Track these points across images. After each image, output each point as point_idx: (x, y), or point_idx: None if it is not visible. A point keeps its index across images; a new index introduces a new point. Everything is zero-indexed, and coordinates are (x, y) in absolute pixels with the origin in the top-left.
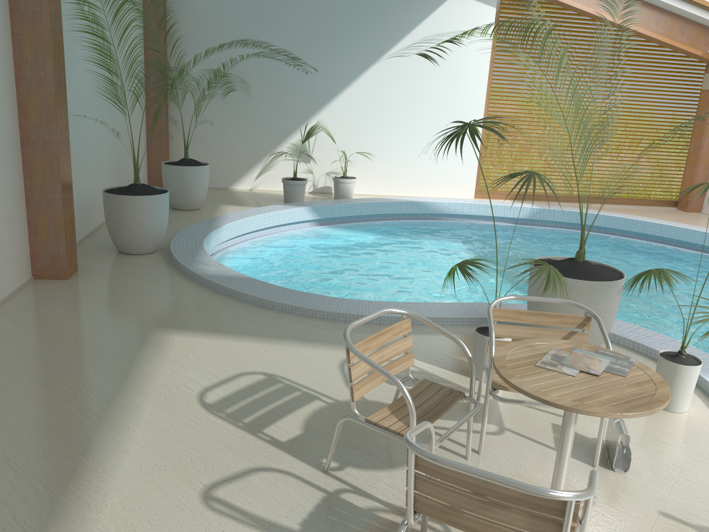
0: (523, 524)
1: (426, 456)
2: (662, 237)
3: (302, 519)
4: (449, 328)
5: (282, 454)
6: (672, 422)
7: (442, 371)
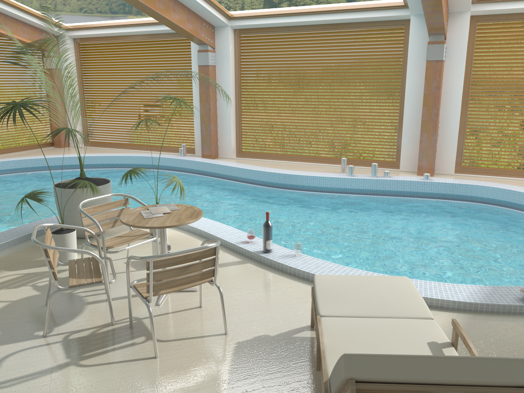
0: (201, 267)
1: (164, 255)
2: (61, 166)
3: (65, 356)
4: (9, 249)
5: (5, 346)
6: (167, 240)
7: (38, 269)
